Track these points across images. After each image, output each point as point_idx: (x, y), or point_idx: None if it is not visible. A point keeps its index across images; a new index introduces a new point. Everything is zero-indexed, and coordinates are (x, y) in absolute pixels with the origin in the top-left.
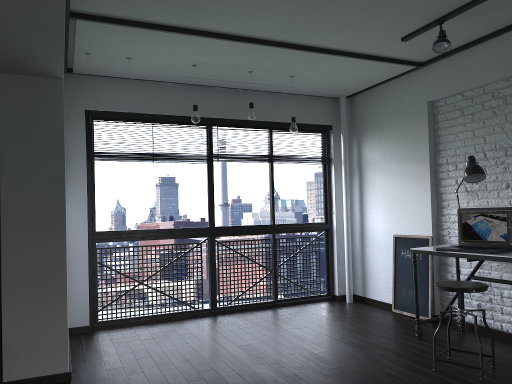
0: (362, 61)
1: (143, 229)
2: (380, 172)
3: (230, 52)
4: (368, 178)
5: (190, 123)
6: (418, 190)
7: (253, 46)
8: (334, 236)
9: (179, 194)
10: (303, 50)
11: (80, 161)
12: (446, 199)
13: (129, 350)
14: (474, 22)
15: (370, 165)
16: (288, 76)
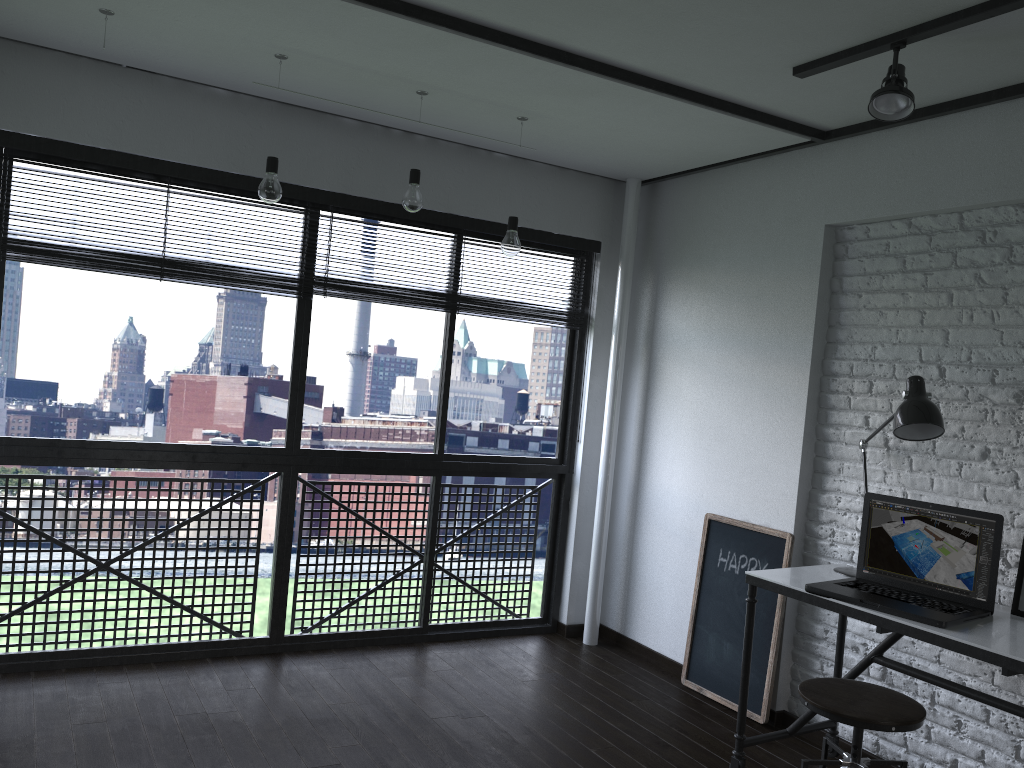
0: (692, 109)
1: (181, 386)
2: (696, 366)
3: (371, 38)
4: (666, 374)
5: None
6: (775, 425)
7: (430, 31)
8: (574, 493)
9: (266, 321)
10: (554, 61)
11: None
12: (836, 455)
13: (29, 758)
14: (973, 56)
15: (674, 347)
16: (513, 116)
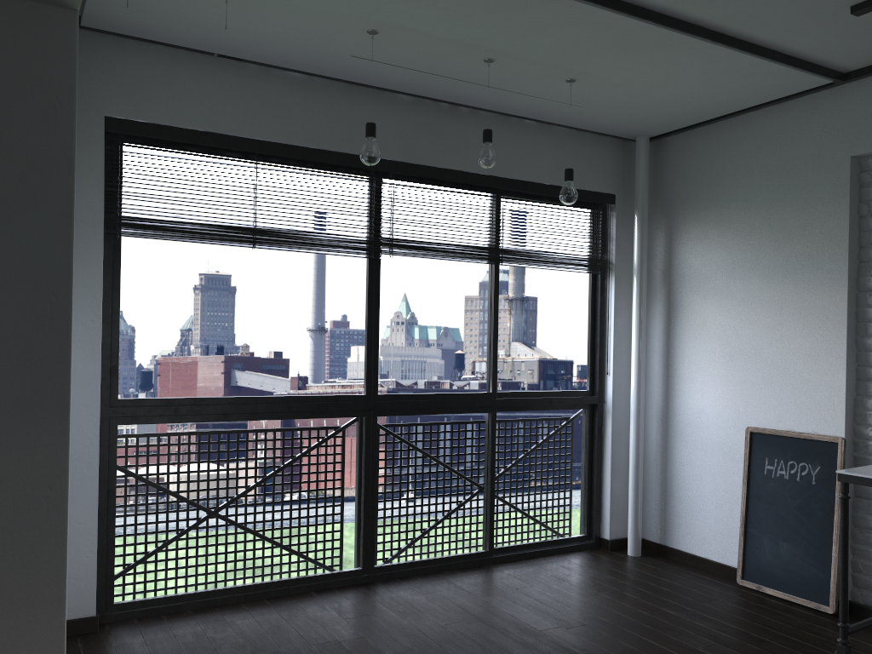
0: (738, 57)
1: (167, 367)
2: (720, 296)
3: (469, 4)
4: (688, 306)
5: (337, 168)
6: (814, 340)
7: None
8: (606, 420)
9: (236, 306)
10: (632, 16)
11: (88, 236)
12: None
13: None
14: None
15: (694, 281)
16: (562, 79)
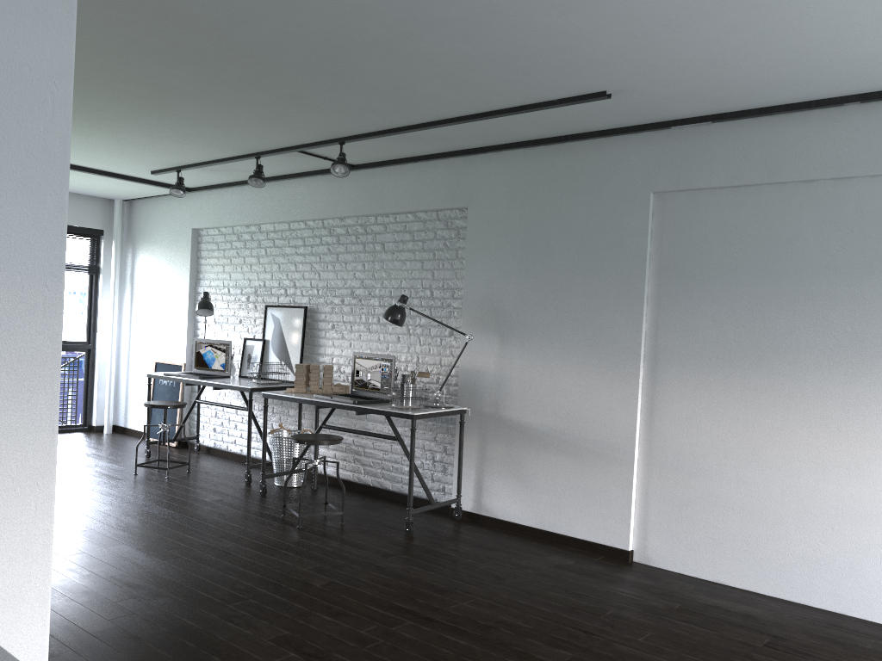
0: (120, 180)
1: None
2: (150, 291)
3: None
4: (139, 296)
5: None
6: (178, 316)
7: None
8: (96, 358)
9: None
10: None
11: None
12: (201, 327)
13: None
14: (212, 173)
15: (141, 282)
16: None
